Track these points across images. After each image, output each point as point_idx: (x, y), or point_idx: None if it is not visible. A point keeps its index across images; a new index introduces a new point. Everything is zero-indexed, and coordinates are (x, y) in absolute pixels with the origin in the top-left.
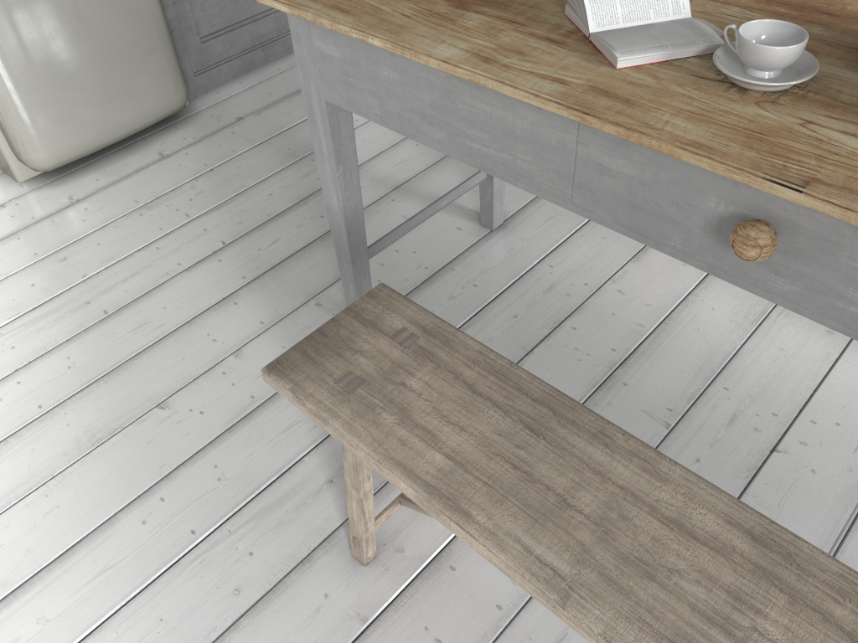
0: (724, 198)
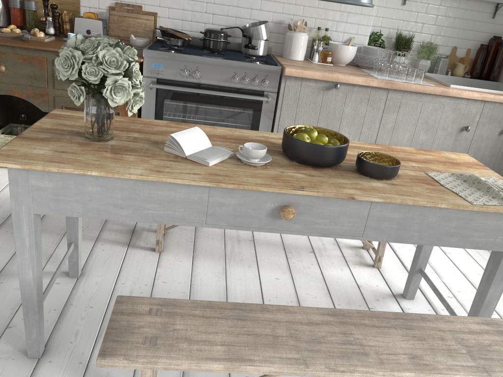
0: (273, 201)
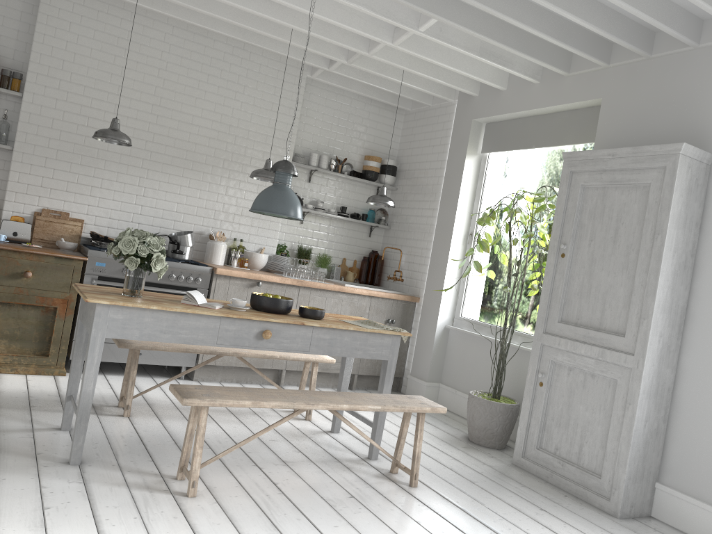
0: (257, 328)
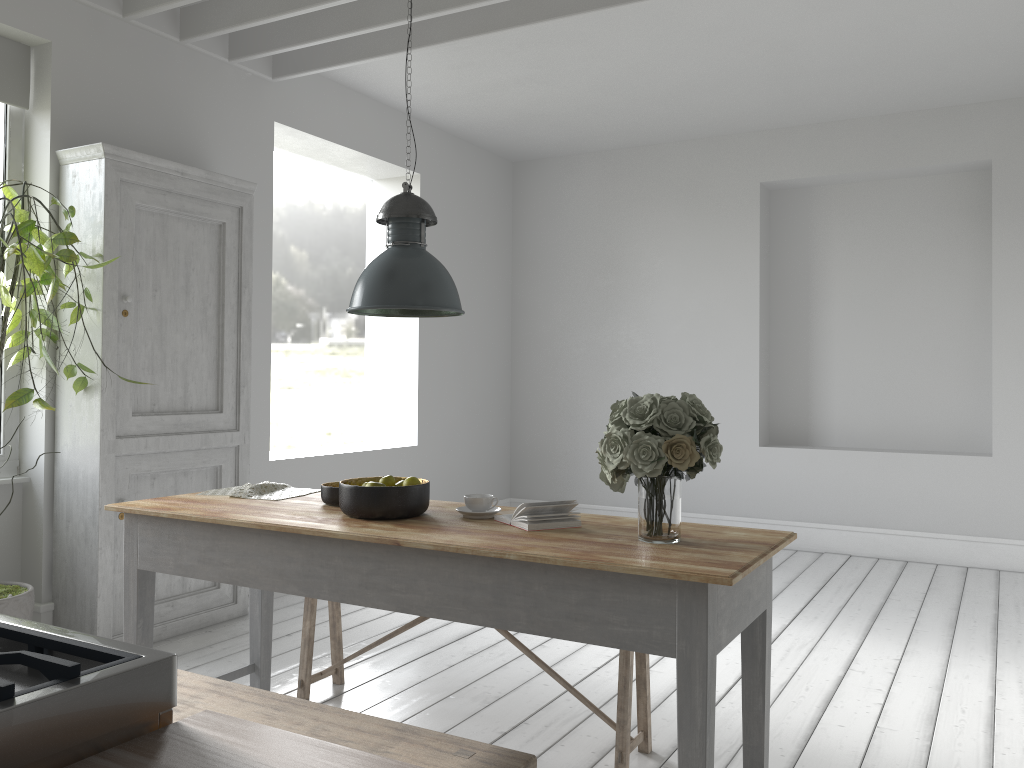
0: None
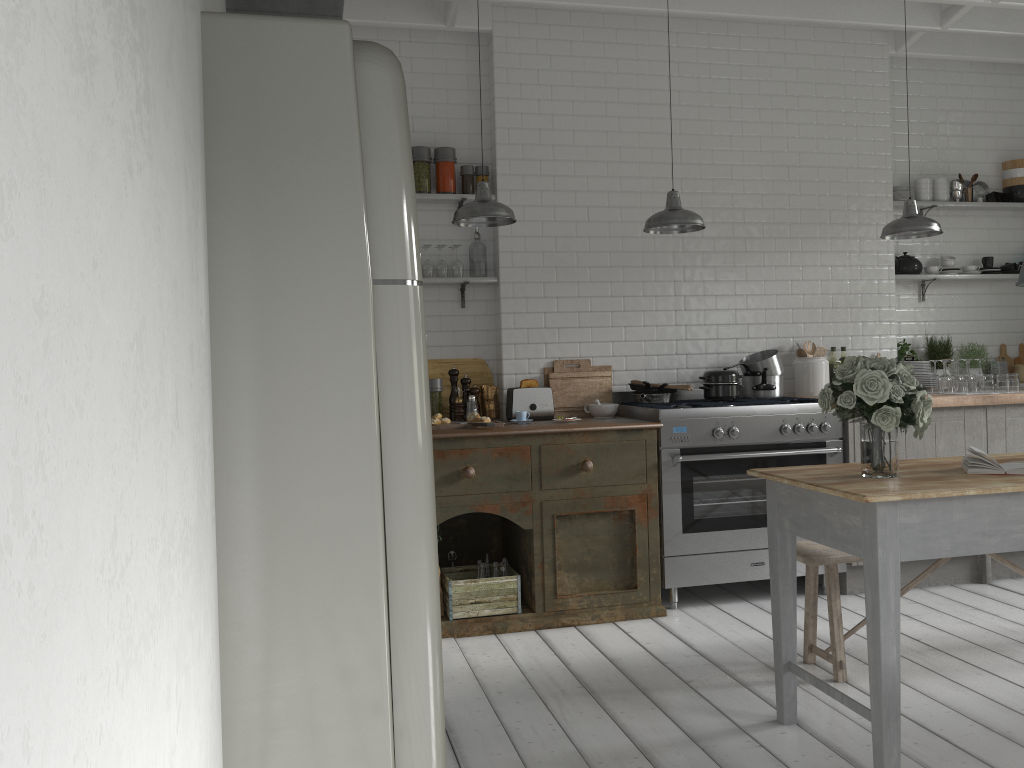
0: None
